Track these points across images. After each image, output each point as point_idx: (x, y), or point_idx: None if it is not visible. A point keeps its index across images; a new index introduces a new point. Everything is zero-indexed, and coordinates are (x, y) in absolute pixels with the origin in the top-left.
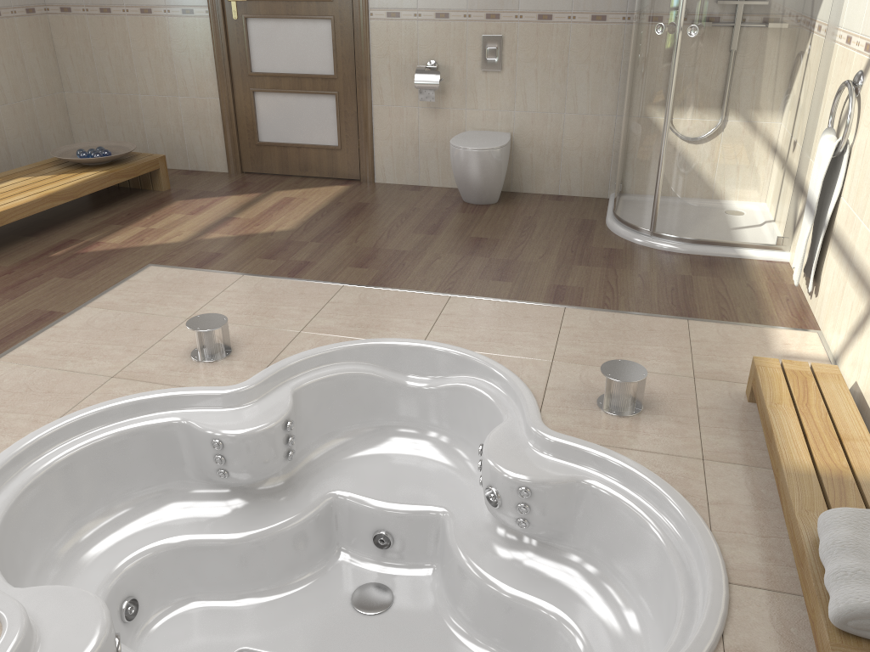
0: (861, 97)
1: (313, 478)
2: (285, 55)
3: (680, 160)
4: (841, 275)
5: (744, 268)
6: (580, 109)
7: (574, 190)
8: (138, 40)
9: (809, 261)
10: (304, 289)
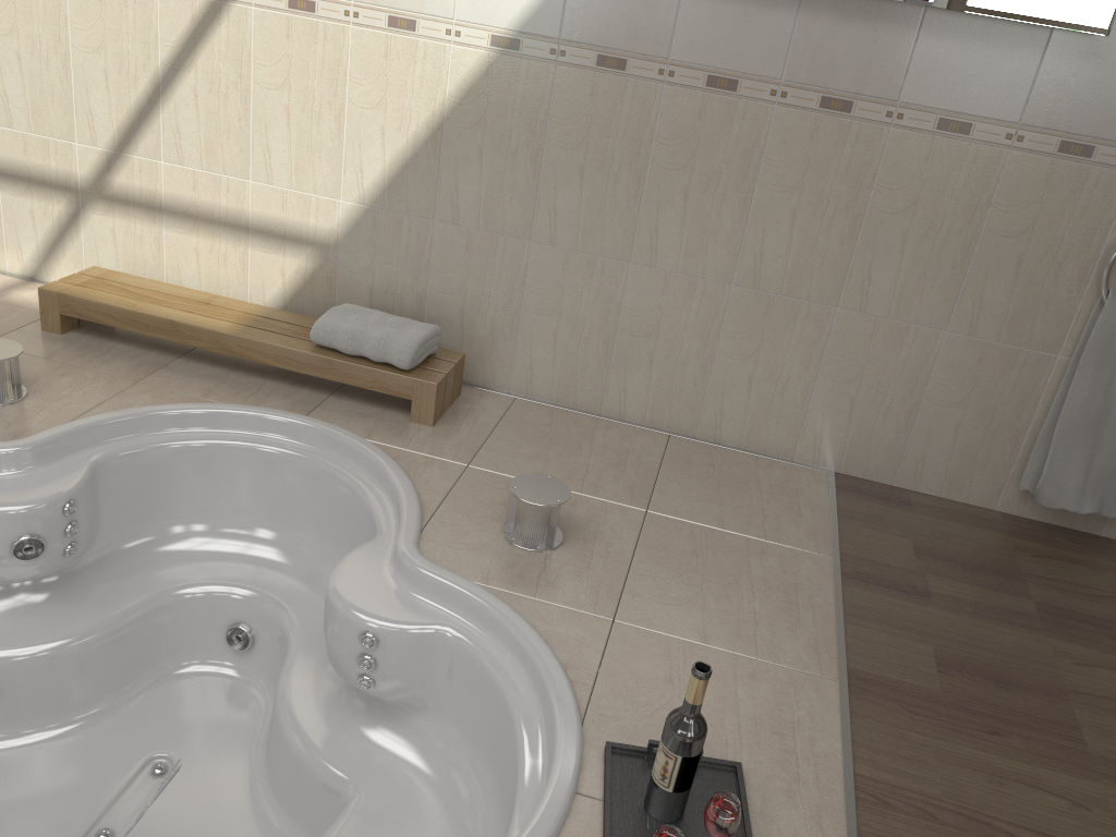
0: None
1: None
2: None
3: None
4: None
5: None
6: None
7: None
8: None
9: None
10: None
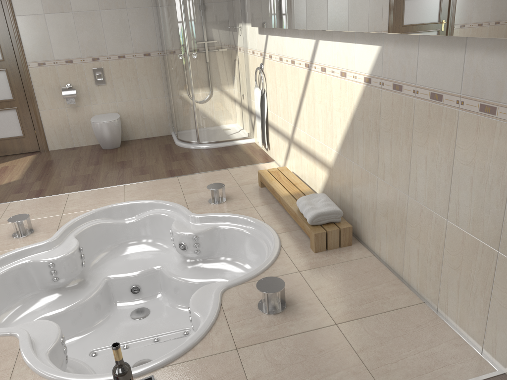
0: (264, 72)
1: (93, 275)
2: None
3: (202, 109)
4: (276, 137)
5: (240, 148)
6: (148, 96)
7: (154, 134)
8: None
9: (263, 138)
10: (49, 199)
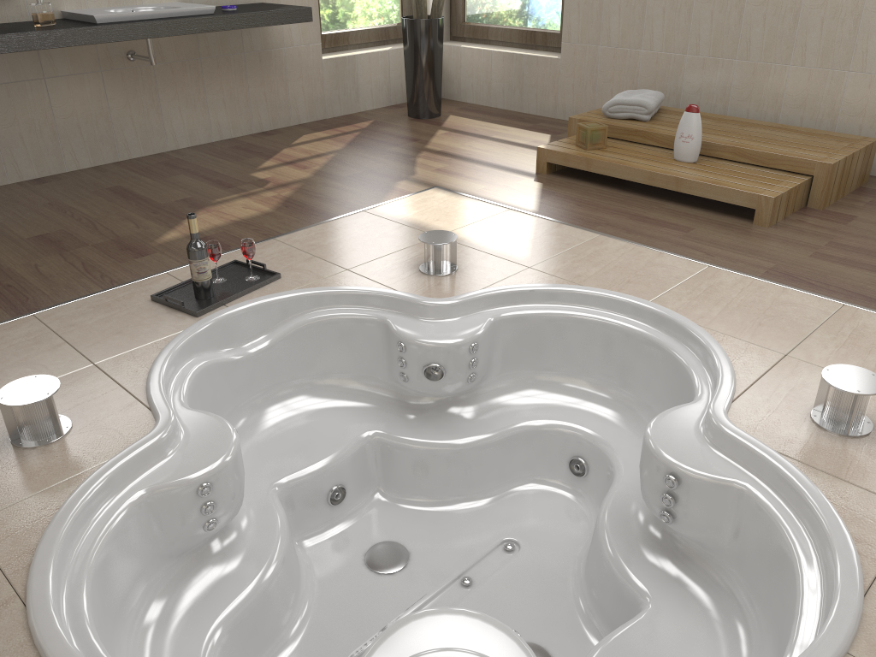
0: None
1: (685, 588)
2: None
3: None
4: None
5: None
6: None
7: None
8: None
9: None
10: None
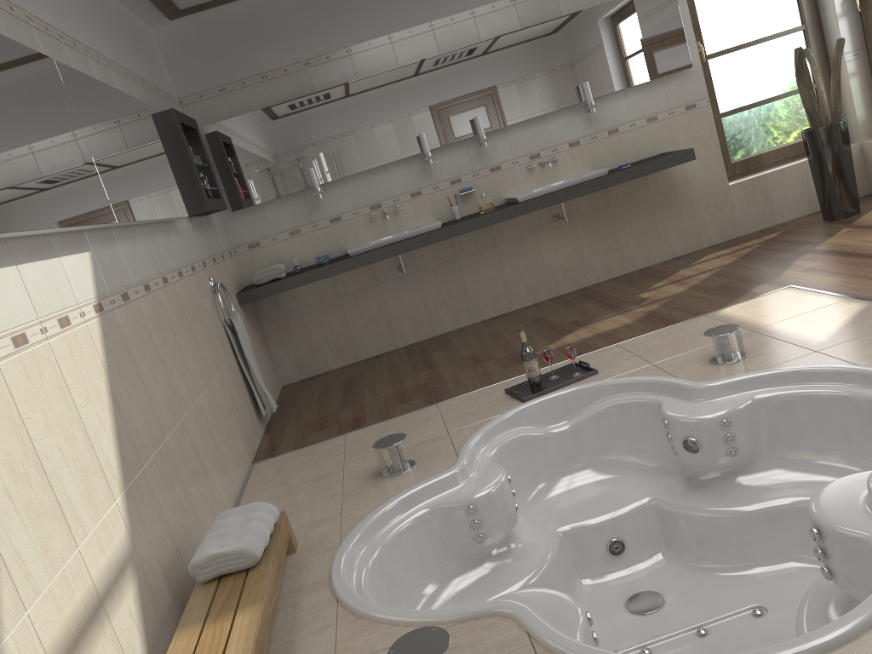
0: None
1: None
2: None
3: None
4: None
5: None
6: None
7: None
8: None
9: None
10: None
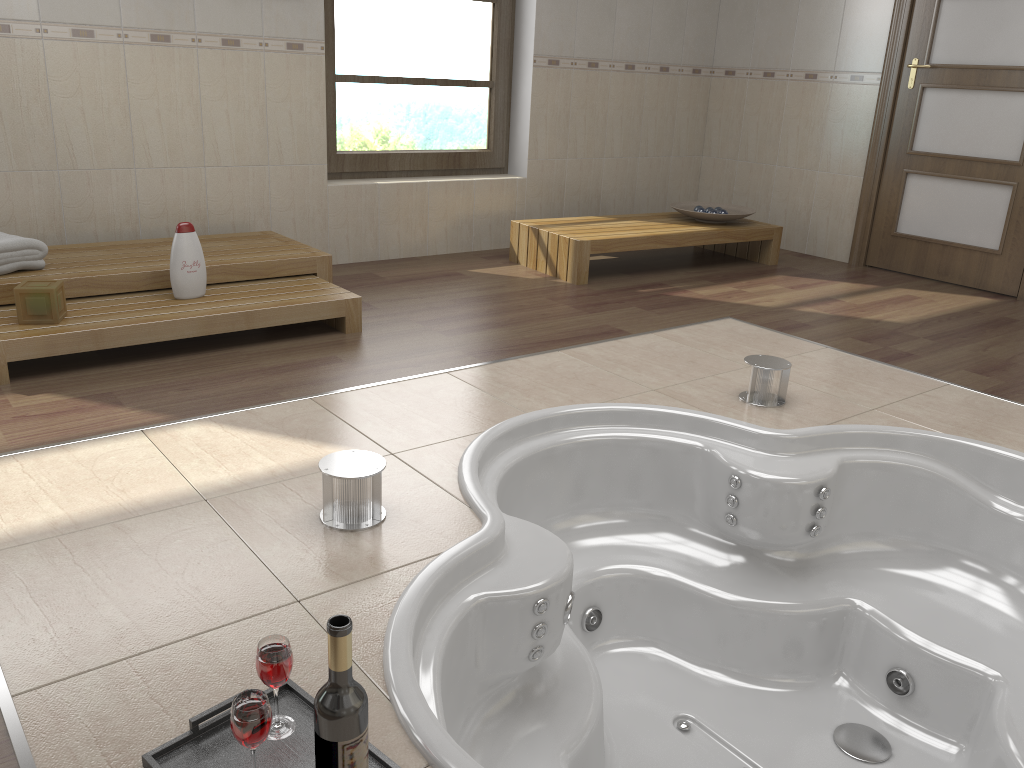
0: None
1: (833, 576)
2: (959, 133)
3: None
4: None
5: None
6: None
7: None
8: (793, 107)
9: None
10: (895, 375)
